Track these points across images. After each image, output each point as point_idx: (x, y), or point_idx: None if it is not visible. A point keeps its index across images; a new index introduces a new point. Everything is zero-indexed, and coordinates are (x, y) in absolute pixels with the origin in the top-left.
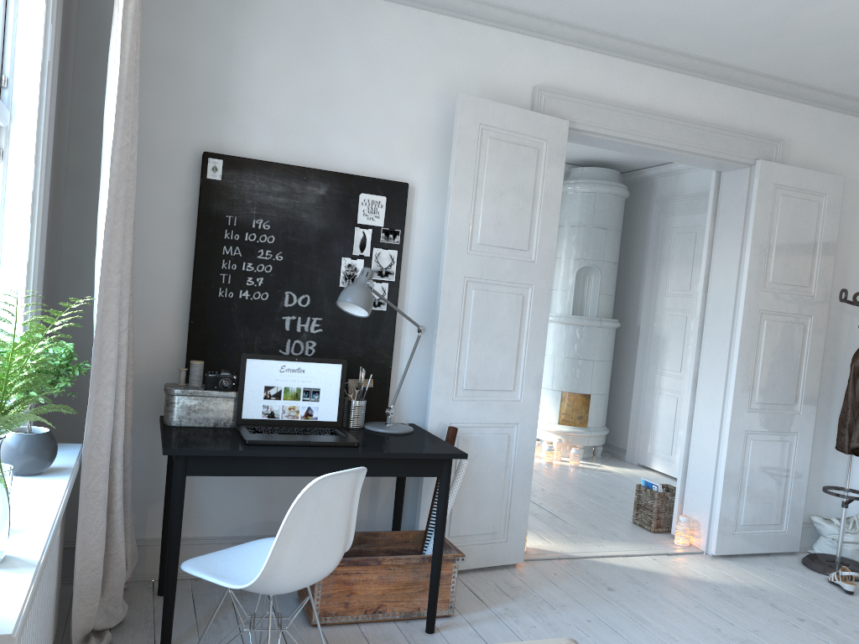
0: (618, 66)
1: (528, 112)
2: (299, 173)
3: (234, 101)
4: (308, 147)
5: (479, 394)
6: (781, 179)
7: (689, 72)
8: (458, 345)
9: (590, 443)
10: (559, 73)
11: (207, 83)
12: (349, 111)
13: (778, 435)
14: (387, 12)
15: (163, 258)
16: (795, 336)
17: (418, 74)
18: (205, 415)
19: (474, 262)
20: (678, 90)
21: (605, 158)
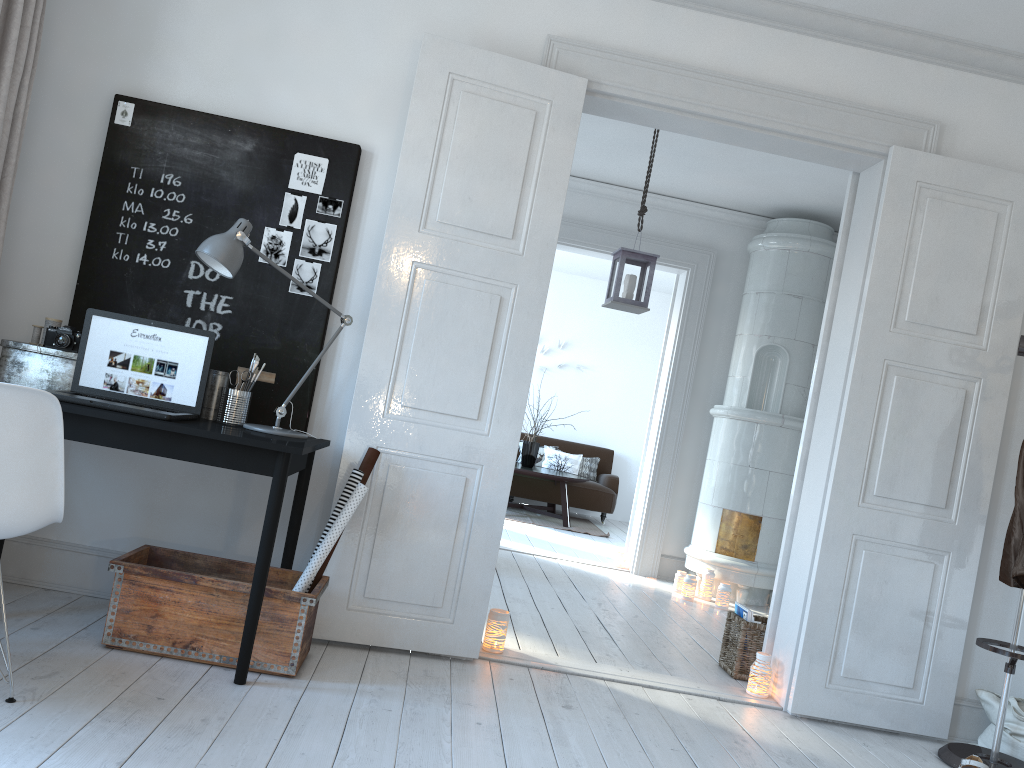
0: (675, 16)
1: (523, 64)
2: (223, 125)
3: (162, 43)
4: (243, 98)
5: (425, 416)
6: (929, 174)
7: (785, 25)
8: (397, 346)
9: (756, 583)
10: (585, 22)
11: (134, 22)
12: (298, 58)
13: (914, 551)
14: None
15: (62, 212)
16: (949, 406)
17: (390, 18)
18: (38, 376)
19: (428, 244)
20: (767, 49)
21: (806, 206)
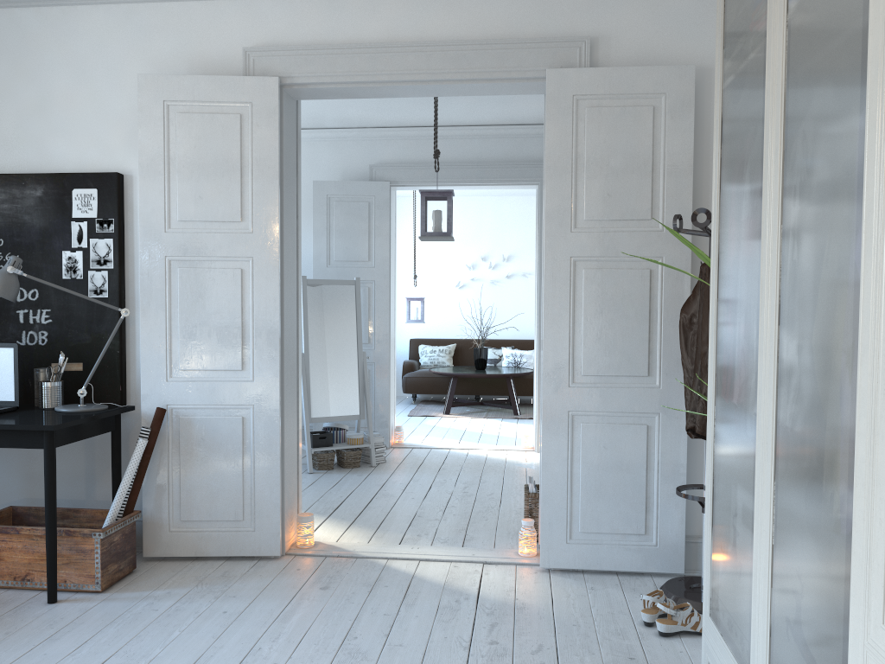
0: (345, 4)
1: (222, 78)
2: (18, 180)
3: None
4: (32, 155)
5: (200, 375)
6: (583, 87)
7: None
8: (167, 325)
9: None
10: (273, 29)
11: None
12: (64, 115)
13: (627, 417)
14: (89, 15)
15: None
16: (637, 286)
17: (124, 66)
18: None
19: (175, 240)
20: (428, 11)
21: None
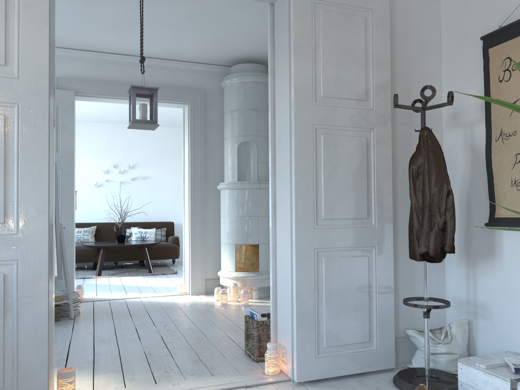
0: None
1: None
2: None
3: None
4: None
5: None
6: None
7: None
8: None
9: (263, 284)
10: None
11: None
12: None
13: (354, 251)
14: None
15: None
16: (358, 150)
17: None
18: None
19: None
20: None
21: (250, 55)
